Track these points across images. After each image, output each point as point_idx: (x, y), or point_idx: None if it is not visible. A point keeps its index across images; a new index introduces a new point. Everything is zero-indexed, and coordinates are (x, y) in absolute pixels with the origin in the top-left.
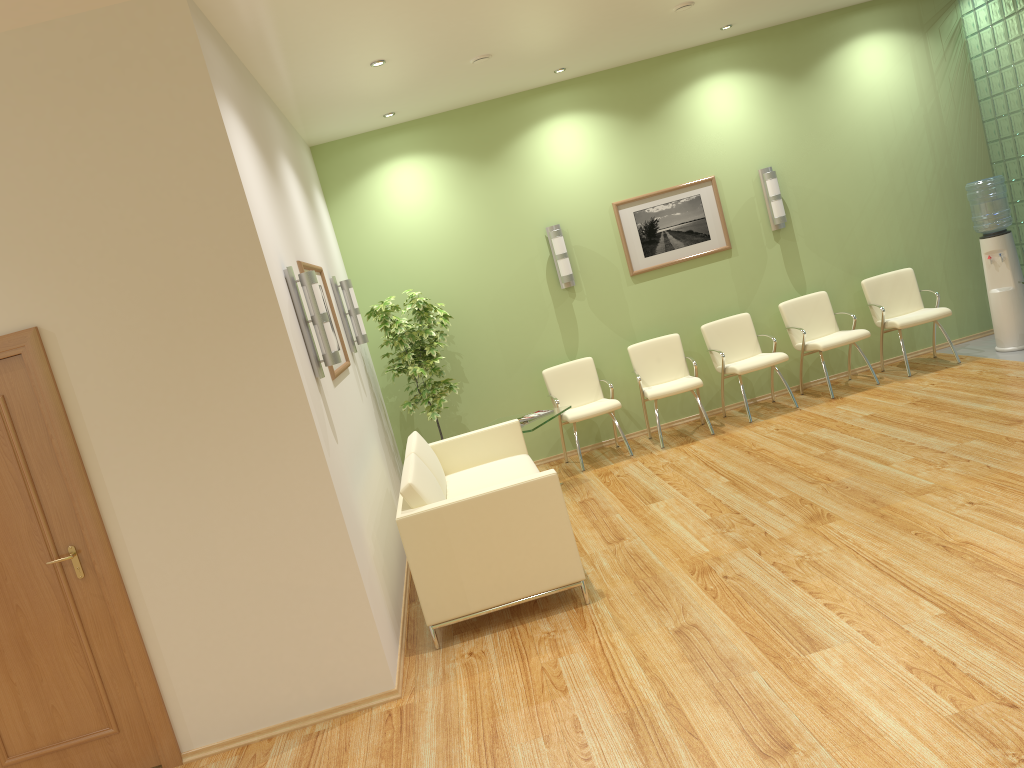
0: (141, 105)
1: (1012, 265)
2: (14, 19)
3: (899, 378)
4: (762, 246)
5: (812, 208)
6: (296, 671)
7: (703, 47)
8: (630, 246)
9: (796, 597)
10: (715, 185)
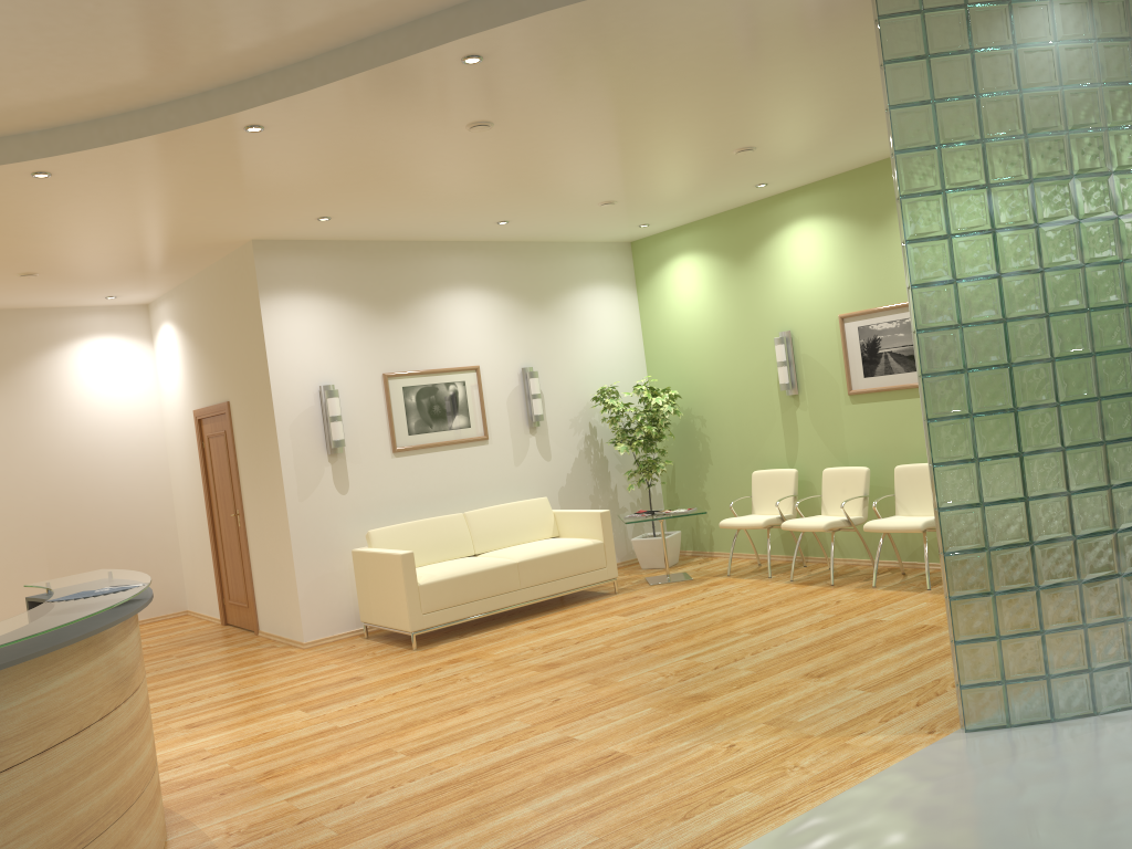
0: (245, 299)
1: None
2: (213, 256)
3: None
4: None
5: None
6: (281, 611)
7: None
8: (851, 363)
9: (389, 691)
10: None
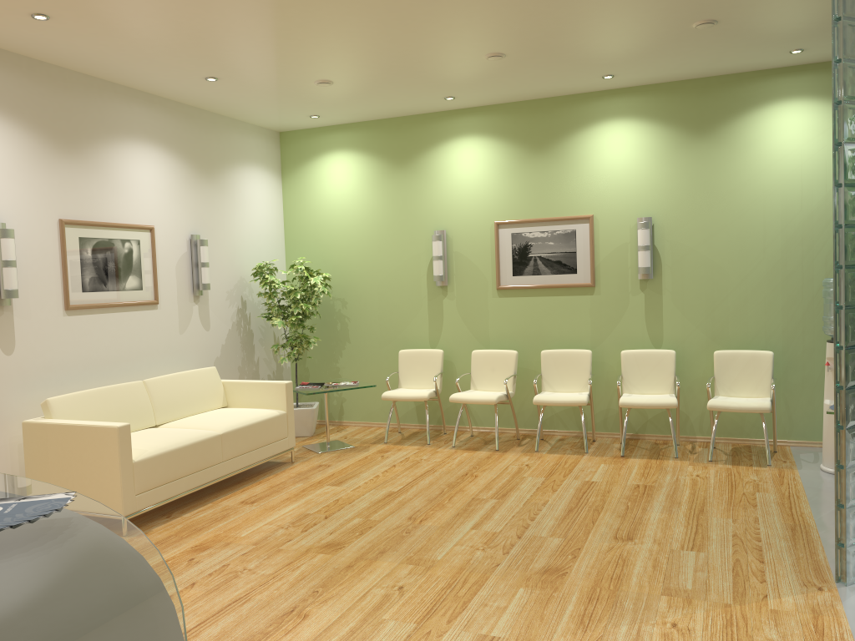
0: None
1: None
2: None
3: (701, 459)
4: (626, 291)
5: (687, 266)
6: None
7: (610, 92)
8: (502, 263)
9: None
10: (591, 224)
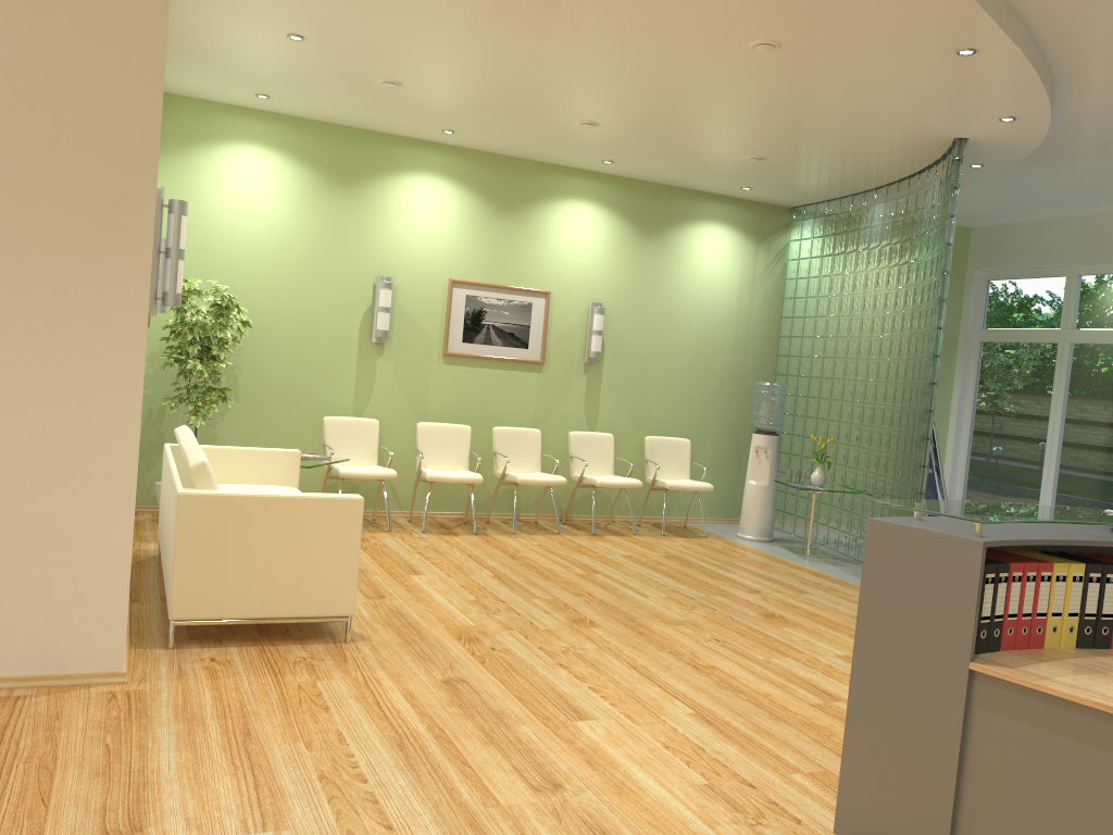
0: None
1: (772, 464)
2: None
3: (654, 534)
4: (571, 373)
5: (624, 355)
6: (13, 621)
7: (579, 171)
8: (452, 326)
9: (562, 677)
10: (549, 300)
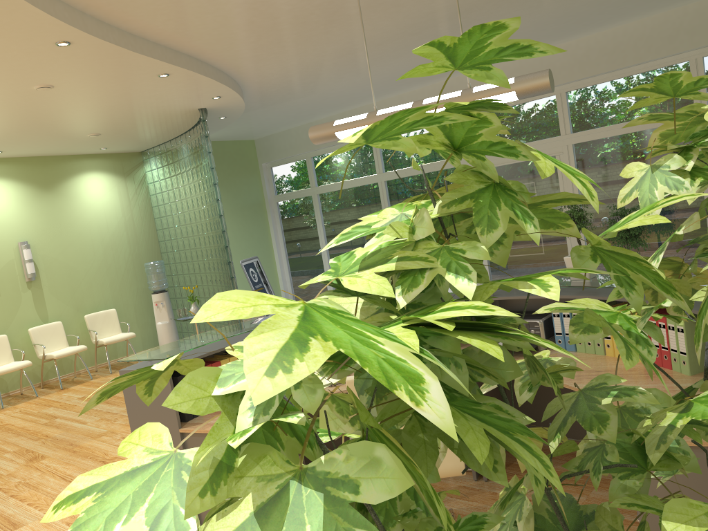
0: None
1: (168, 309)
2: None
3: (105, 374)
4: (19, 291)
5: (54, 269)
6: None
7: None
8: None
9: (11, 504)
10: None
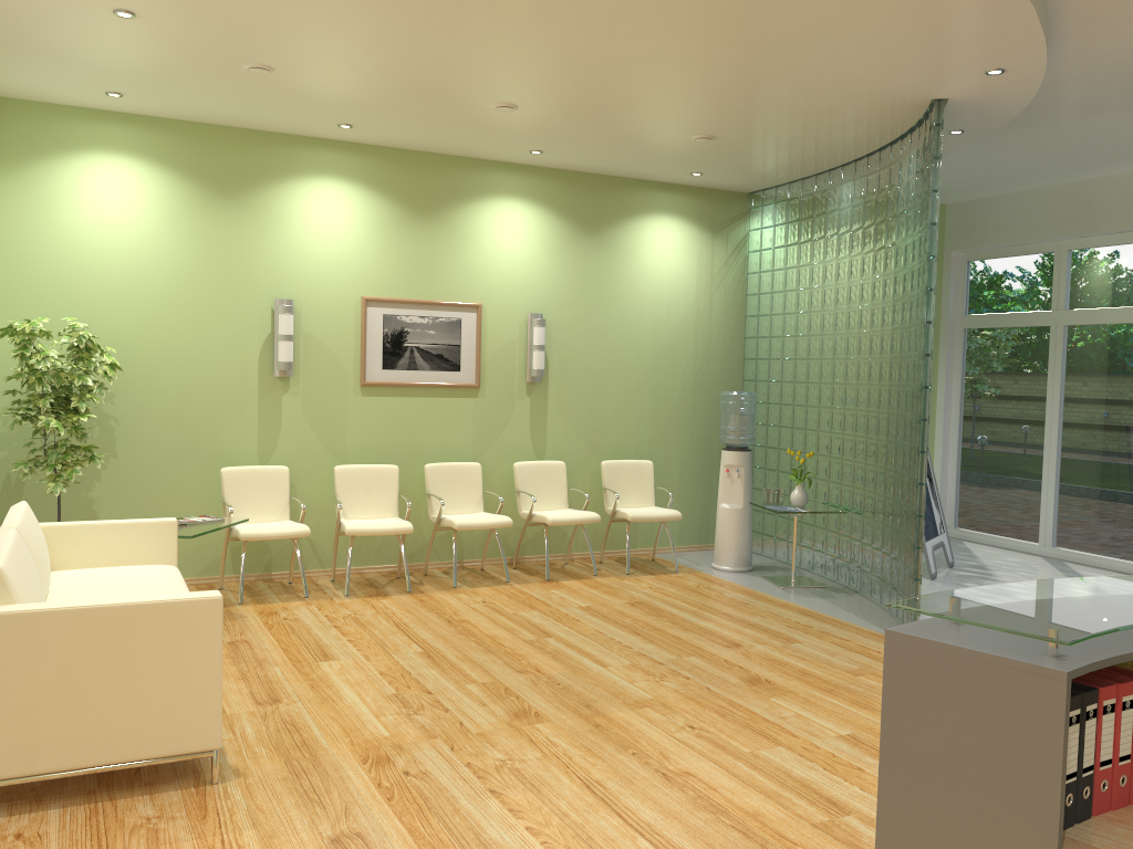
0: None
1: (746, 484)
2: None
3: (617, 574)
4: (512, 395)
5: (572, 371)
6: None
7: (505, 165)
8: (369, 351)
9: (493, 813)
10: (480, 314)
